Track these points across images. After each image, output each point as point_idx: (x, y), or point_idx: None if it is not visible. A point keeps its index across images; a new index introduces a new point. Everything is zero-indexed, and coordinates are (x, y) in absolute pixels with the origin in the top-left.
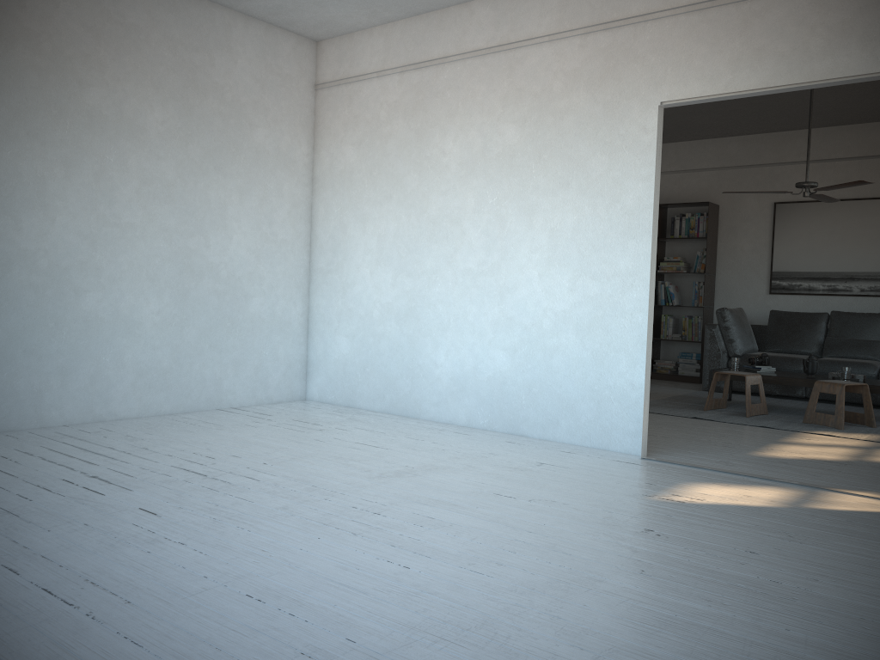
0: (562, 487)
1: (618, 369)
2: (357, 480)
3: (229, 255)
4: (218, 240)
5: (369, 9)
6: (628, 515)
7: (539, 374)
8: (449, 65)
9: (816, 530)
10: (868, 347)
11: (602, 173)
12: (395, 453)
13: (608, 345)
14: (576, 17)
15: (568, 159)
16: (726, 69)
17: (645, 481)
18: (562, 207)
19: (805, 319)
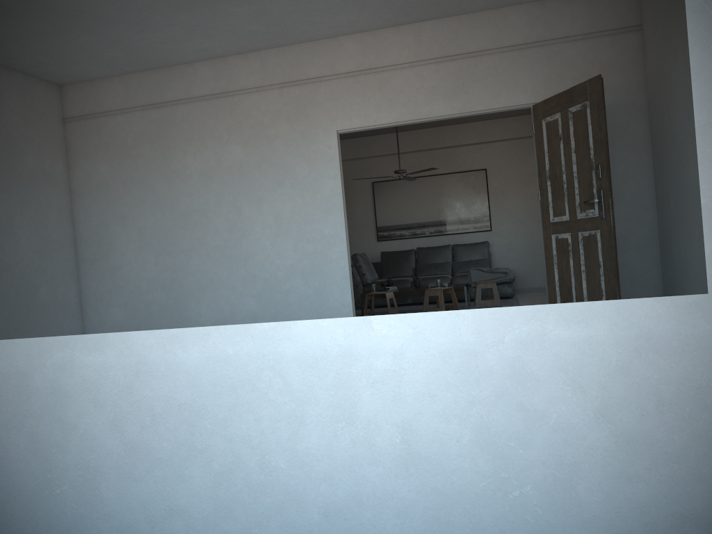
0: None
1: (333, 296)
2: None
3: (20, 256)
4: (10, 245)
5: (114, 66)
6: None
7: (280, 308)
8: (182, 106)
9: None
10: (441, 267)
11: (305, 175)
12: None
13: (324, 282)
14: (273, 77)
15: (281, 167)
16: (373, 111)
17: None
18: (281, 198)
19: (403, 254)
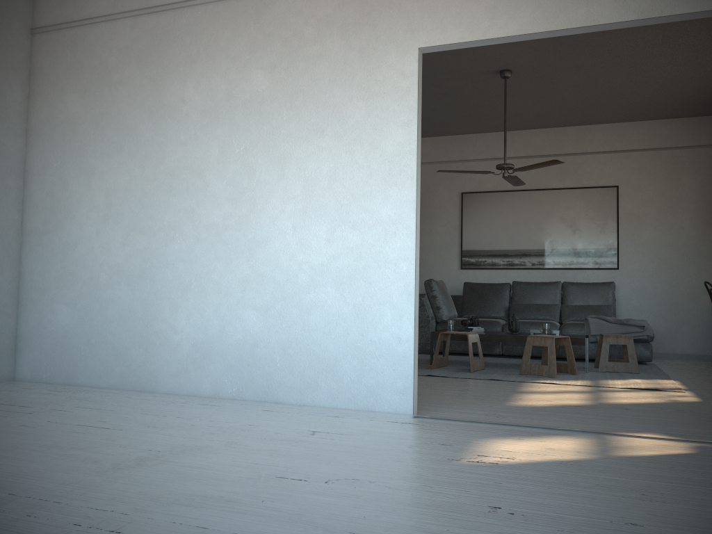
0: (354, 459)
1: (383, 322)
2: (82, 478)
3: None
4: None
5: None
6: (454, 488)
7: (295, 333)
8: (188, 10)
9: (658, 483)
10: (545, 310)
11: (360, 119)
12: (132, 434)
13: (372, 298)
14: None
15: (322, 105)
16: (484, 16)
17: (438, 442)
18: (317, 155)
19: (493, 288)
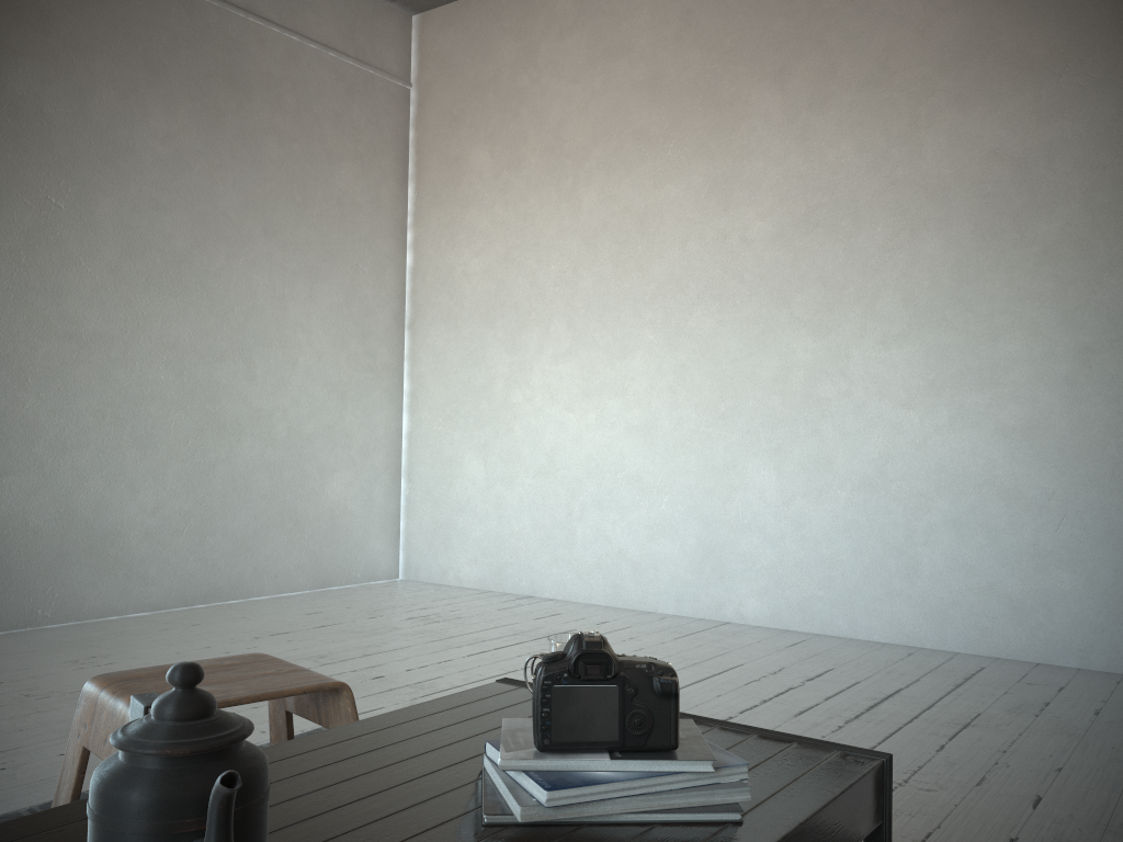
0: None
1: None
2: None
3: None
4: None
5: None
6: None
7: None
8: None
9: None
10: None
11: None
12: None
13: None
14: None
15: None
16: None
17: None
18: None
19: None
